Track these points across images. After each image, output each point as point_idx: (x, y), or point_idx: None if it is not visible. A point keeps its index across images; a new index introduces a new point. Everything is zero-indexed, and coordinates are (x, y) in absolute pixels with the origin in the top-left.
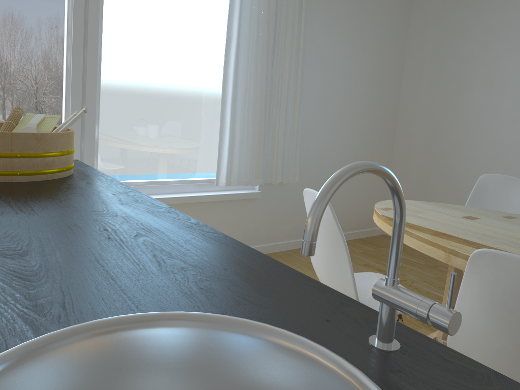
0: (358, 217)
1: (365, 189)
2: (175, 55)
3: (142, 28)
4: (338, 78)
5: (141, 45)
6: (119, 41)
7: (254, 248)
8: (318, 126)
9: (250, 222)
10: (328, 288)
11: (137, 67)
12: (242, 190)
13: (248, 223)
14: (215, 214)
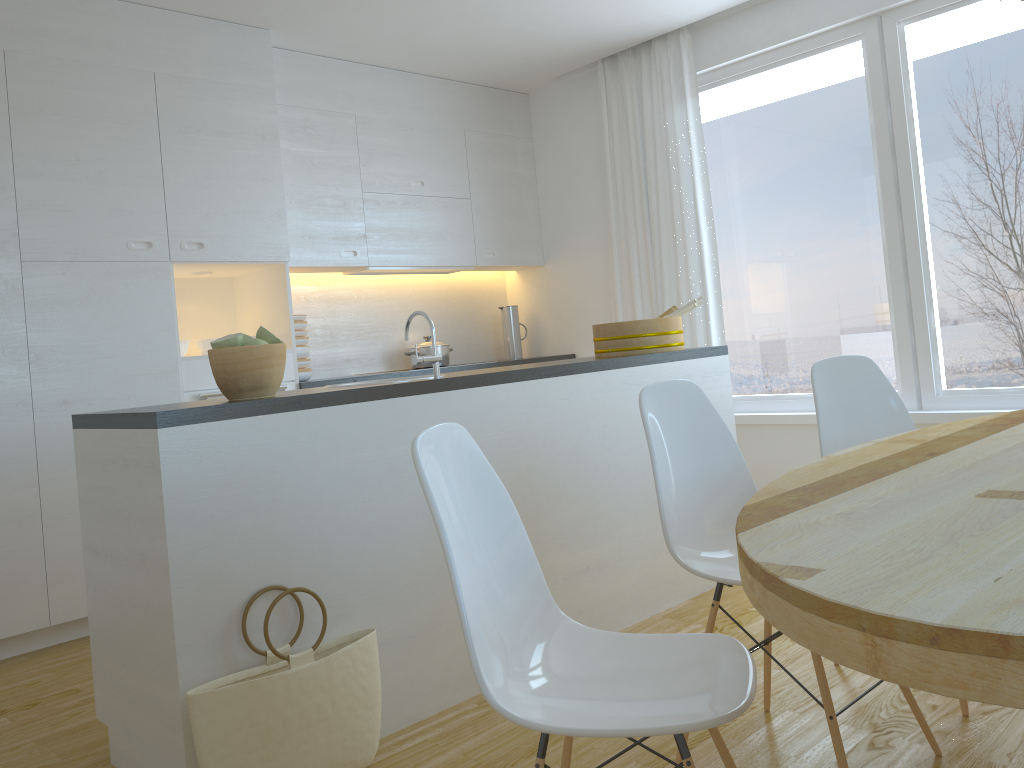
0: None
1: None
2: None
3: (980, 162)
4: None
5: (981, 186)
6: (948, 192)
7: None
8: None
9: None
10: (484, 373)
11: (981, 219)
12: None
13: None
14: None
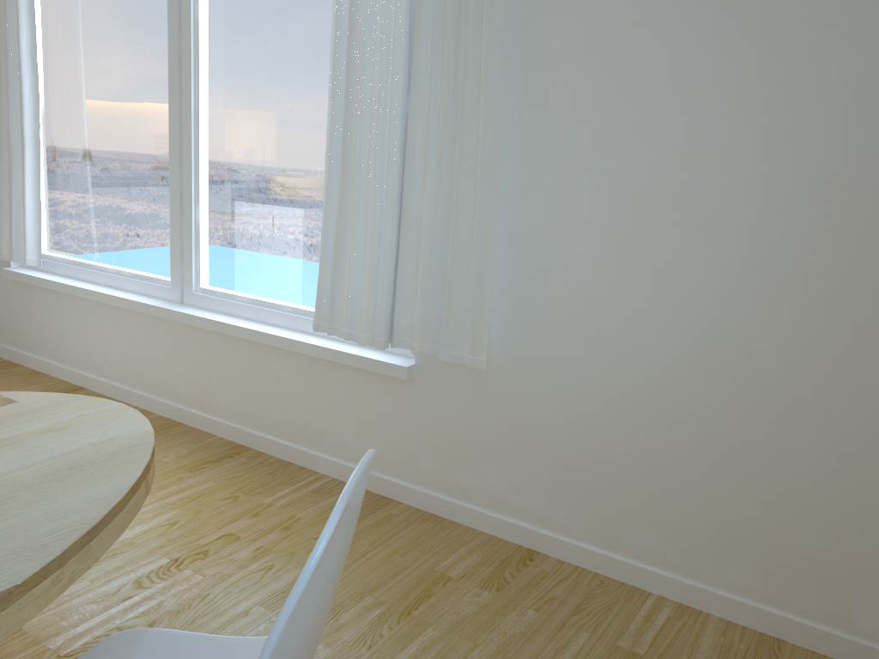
0: (775, 563)
1: (813, 478)
2: (287, 91)
3: (244, 55)
4: (655, 92)
5: (243, 82)
6: (220, 81)
7: (408, 488)
8: (583, 234)
9: (400, 427)
10: None
11: (240, 117)
12: (395, 355)
13: (395, 428)
14: (332, 384)
